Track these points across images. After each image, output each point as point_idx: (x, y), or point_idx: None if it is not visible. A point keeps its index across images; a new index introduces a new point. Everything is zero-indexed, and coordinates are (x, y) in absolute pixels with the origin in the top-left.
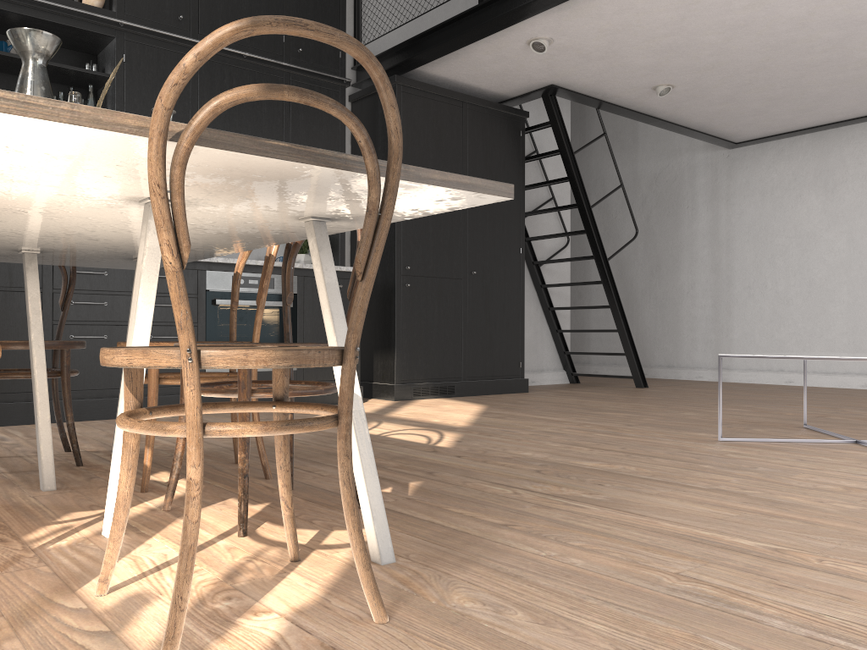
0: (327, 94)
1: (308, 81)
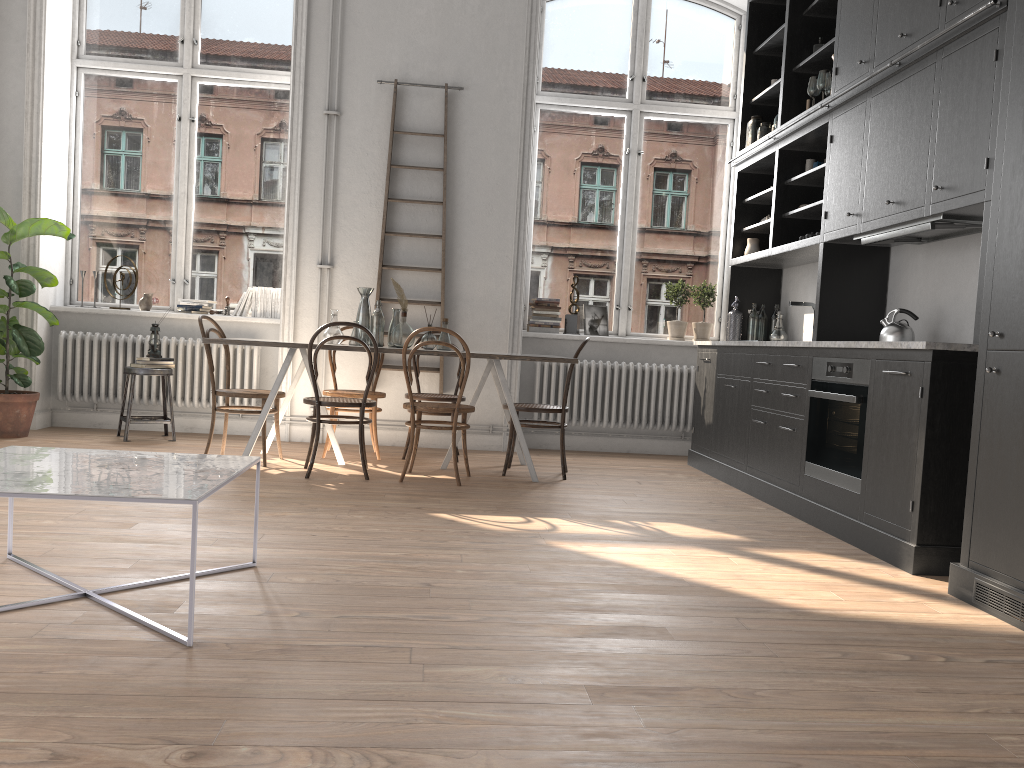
0: (981, 45)
1: (961, 43)
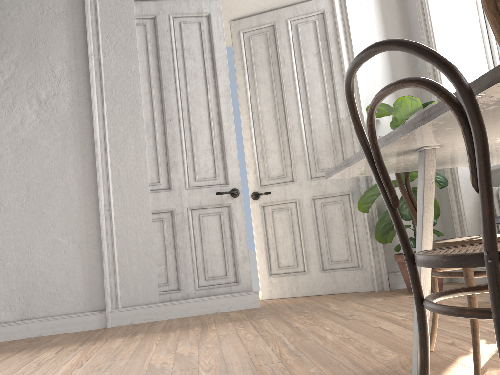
0: None
1: None
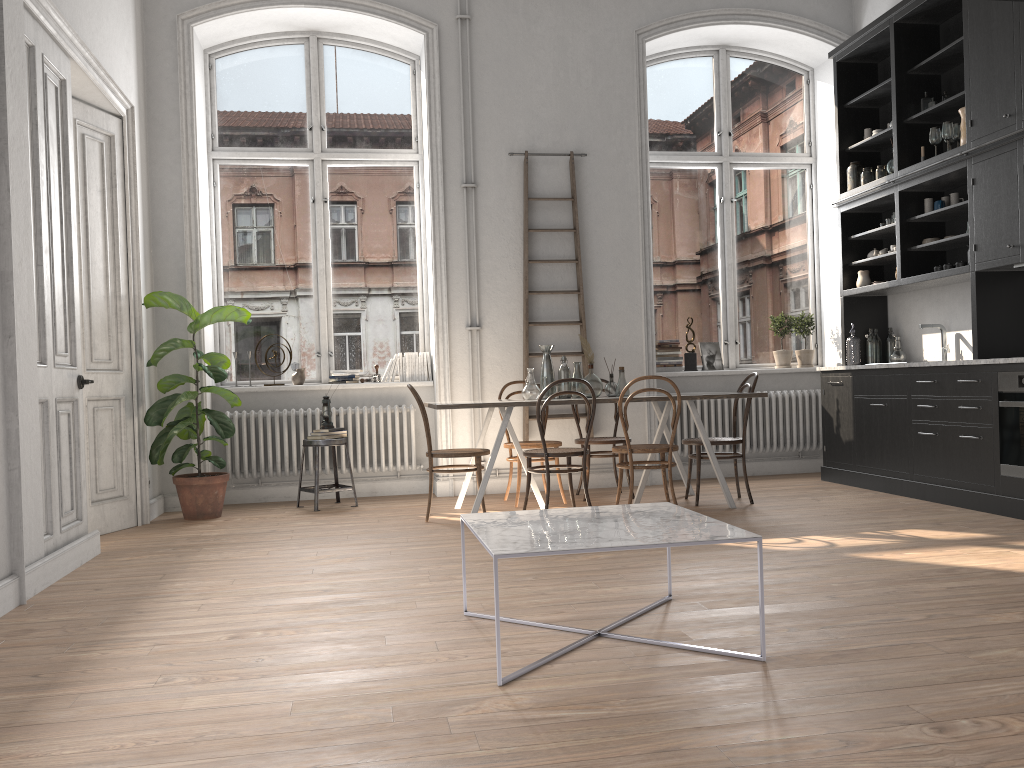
0: None
1: None
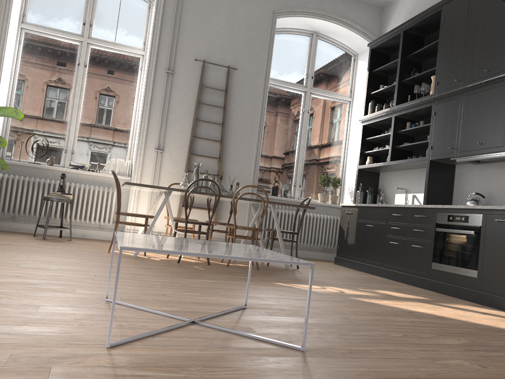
0: None
1: None
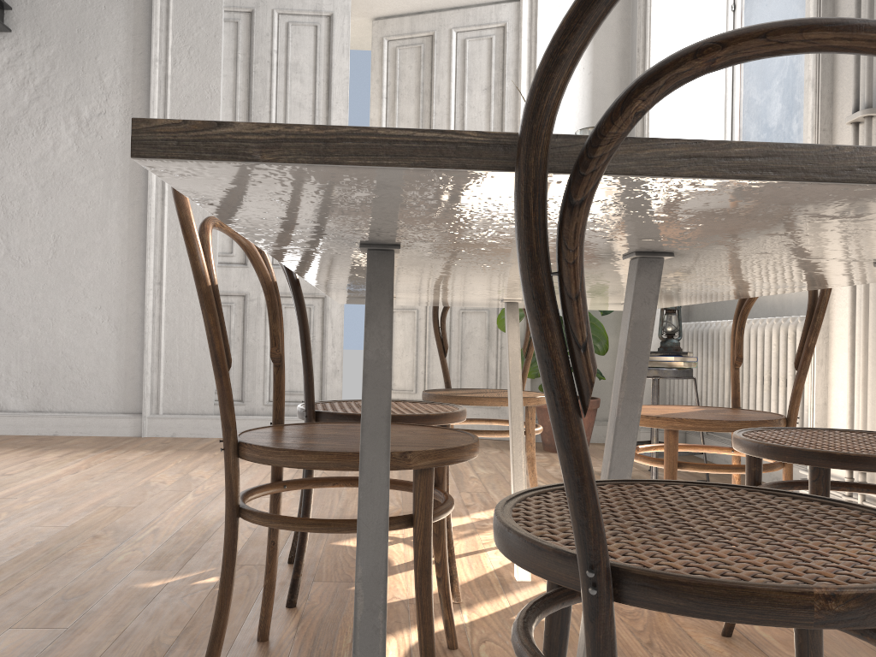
0: None
1: None
